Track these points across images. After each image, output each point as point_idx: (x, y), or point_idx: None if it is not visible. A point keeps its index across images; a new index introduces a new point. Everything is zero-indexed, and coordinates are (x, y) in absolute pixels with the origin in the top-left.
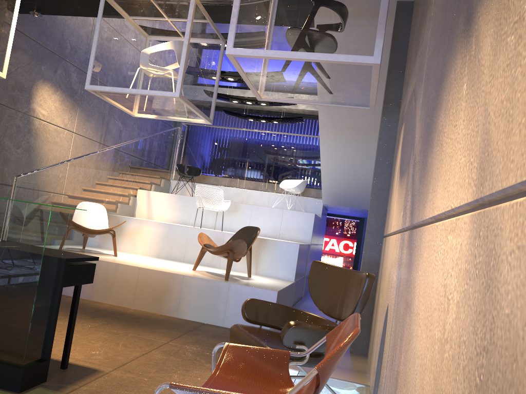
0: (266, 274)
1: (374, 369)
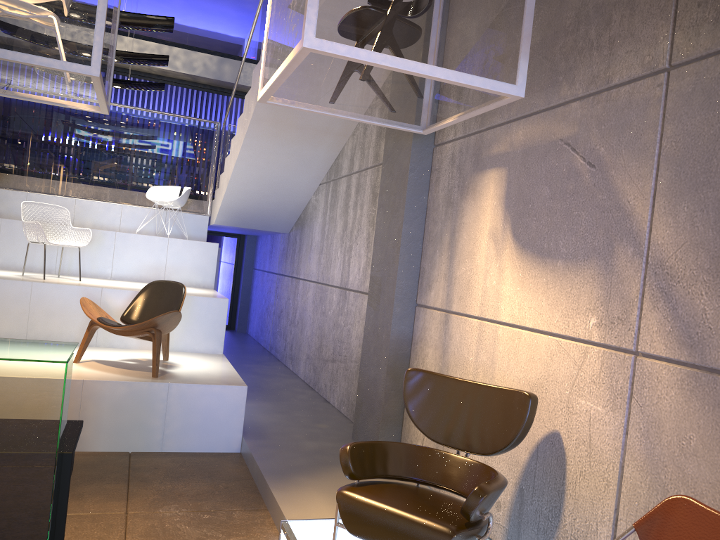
0: (179, 348)
1: None
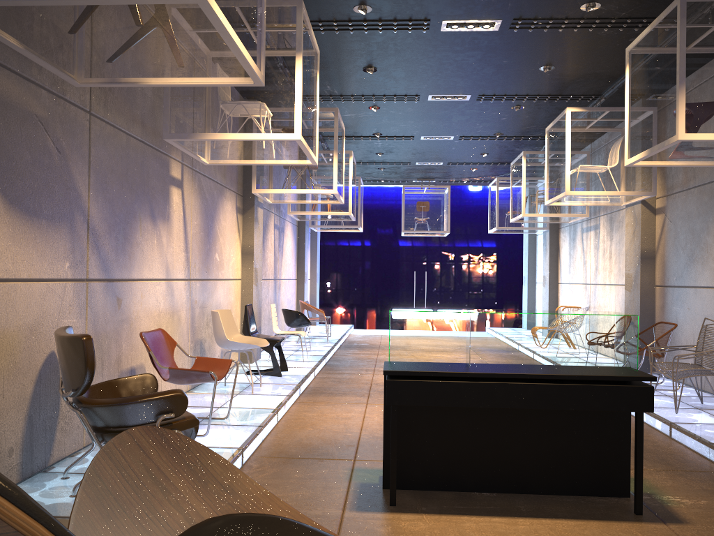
0: None
1: (4, 453)
